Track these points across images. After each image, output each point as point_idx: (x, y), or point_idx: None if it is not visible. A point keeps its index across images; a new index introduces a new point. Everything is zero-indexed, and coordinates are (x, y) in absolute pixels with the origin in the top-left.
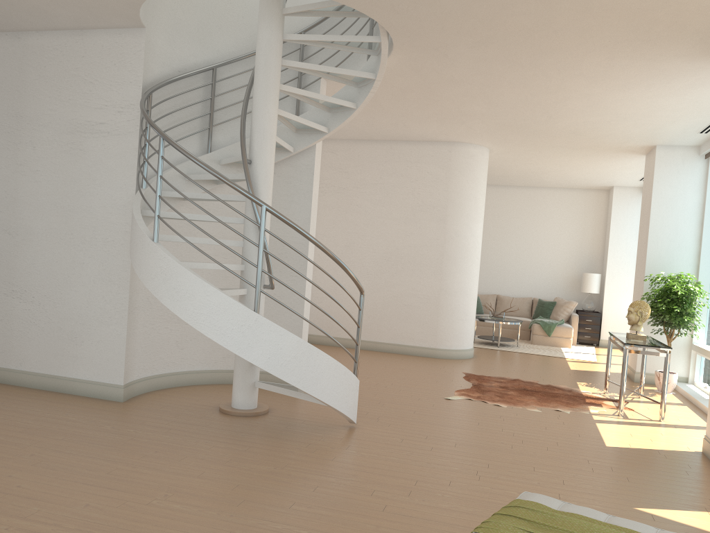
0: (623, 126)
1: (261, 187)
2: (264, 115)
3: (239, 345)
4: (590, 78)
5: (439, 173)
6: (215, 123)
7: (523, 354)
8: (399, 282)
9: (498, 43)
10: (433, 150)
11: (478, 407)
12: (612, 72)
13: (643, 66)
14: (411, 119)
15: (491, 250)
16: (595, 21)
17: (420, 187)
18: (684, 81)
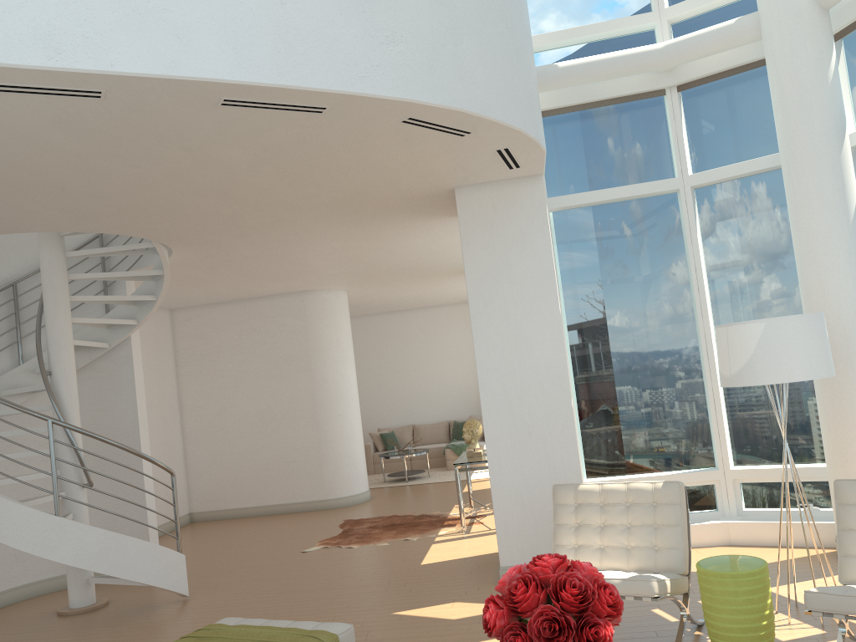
0: (439, 259)
1: (64, 394)
2: (56, 329)
3: (45, 549)
4: (362, 239)
5: (296, 323)
6: (24, 335)
7: (426, 485)
8: (278, 440)
9: (256, 233)
10: (287, 302)
11: (328, 553)
12: (374, 234)
13: (394, 227)
14: (243, 283)
15: (399, 379)
16: (316, 213)
17: (281, 340)
18: (441, 230)
